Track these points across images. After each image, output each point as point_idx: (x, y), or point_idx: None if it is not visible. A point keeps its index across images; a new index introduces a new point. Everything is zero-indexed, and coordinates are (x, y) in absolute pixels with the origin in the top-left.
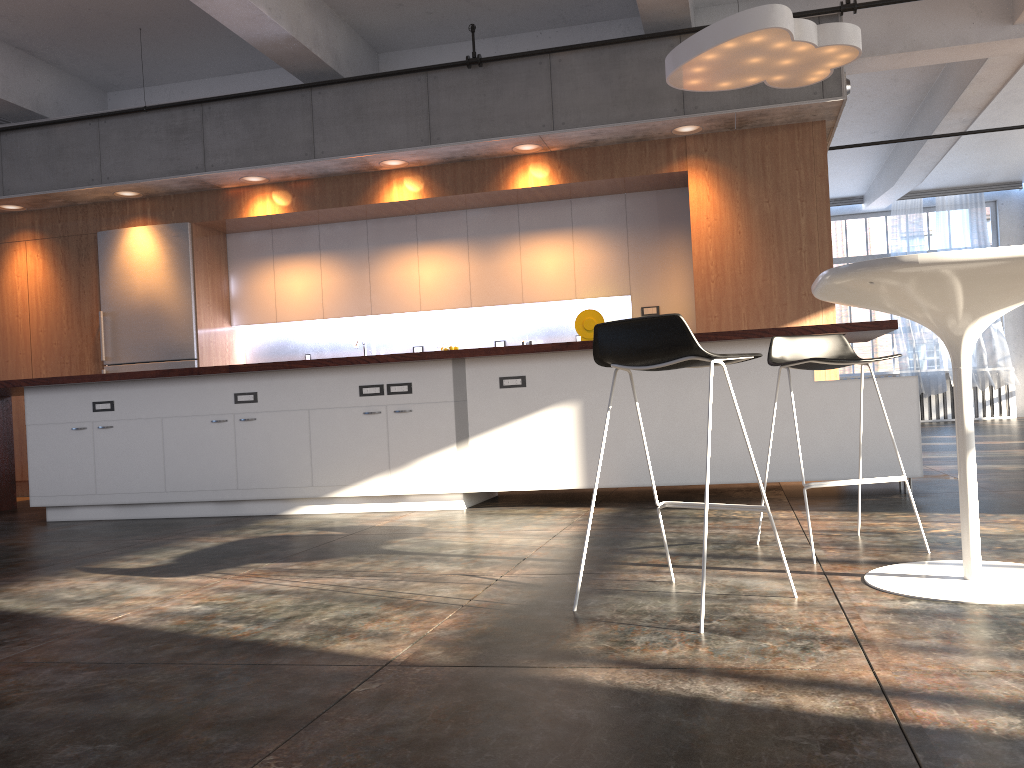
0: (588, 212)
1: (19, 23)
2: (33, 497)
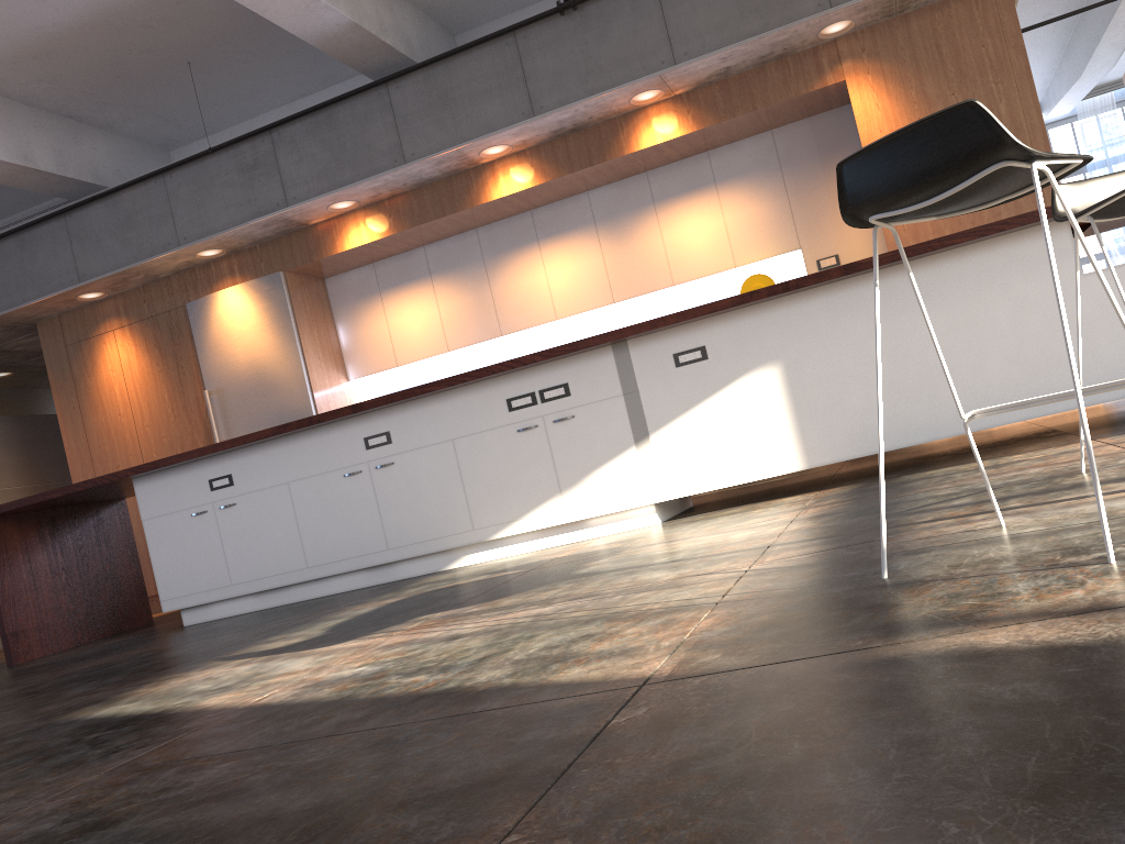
0: (731, 162)
1: (60, 84)
2: (164, 601)
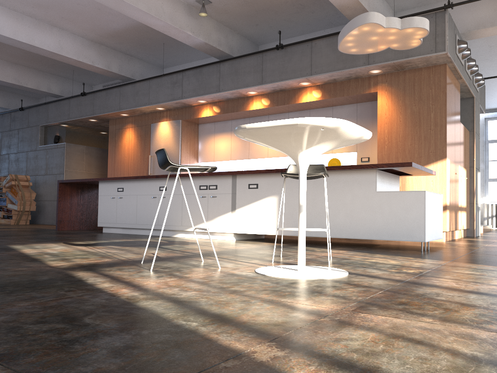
0: (340, 112)
1: (123, 45)
2: (98, 223)
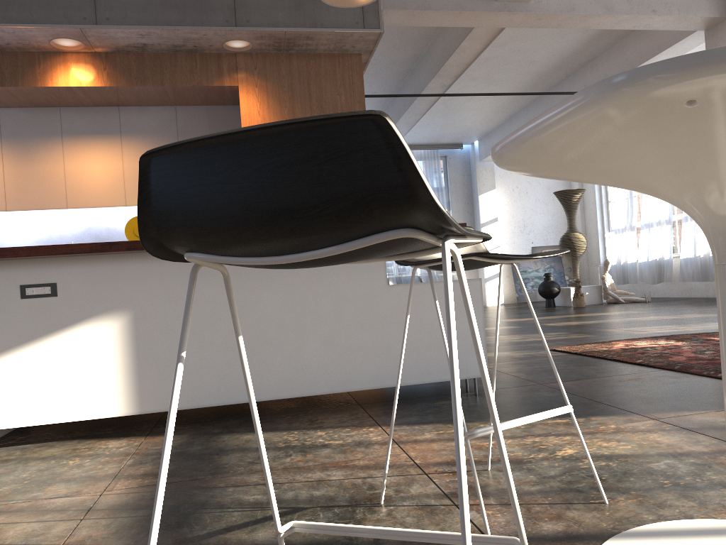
0: (138, 121)
1: None
2: None
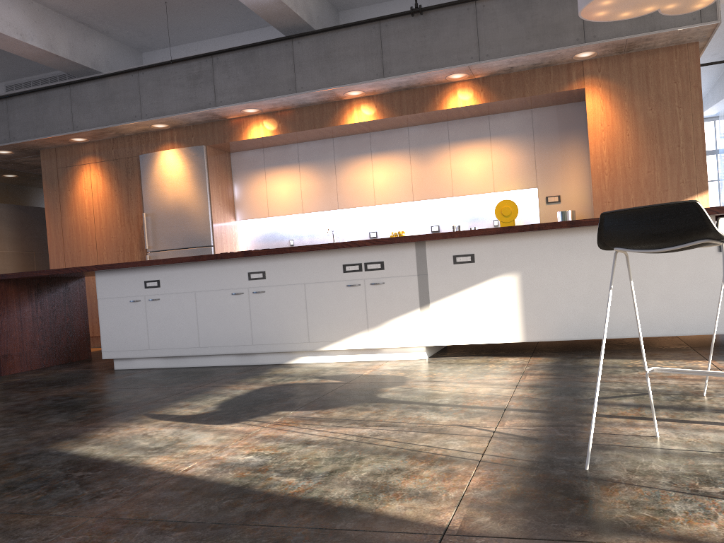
0: (502, 125)
1: (80, 3)
2: (104, 352)
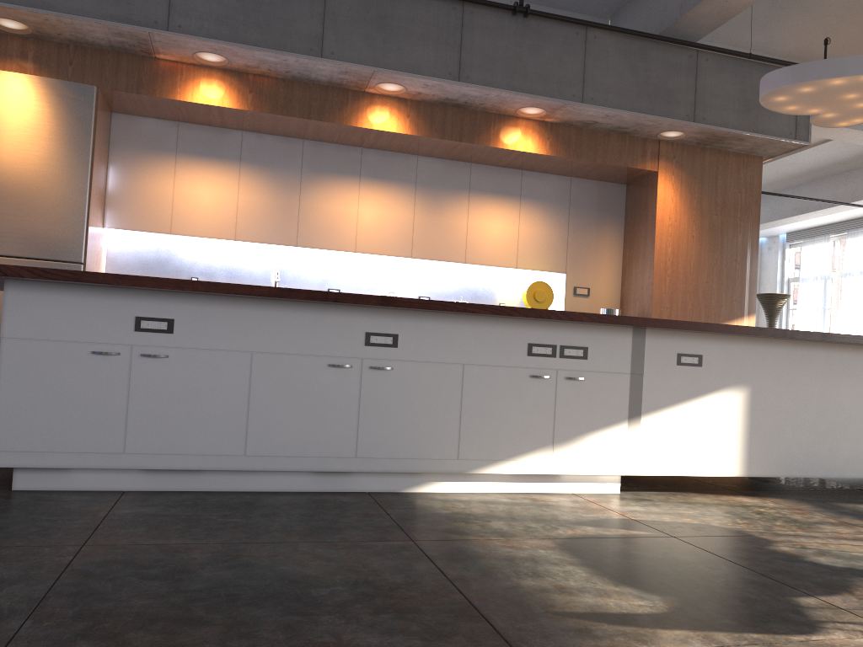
0: (537, 187)
1: None
2: None
